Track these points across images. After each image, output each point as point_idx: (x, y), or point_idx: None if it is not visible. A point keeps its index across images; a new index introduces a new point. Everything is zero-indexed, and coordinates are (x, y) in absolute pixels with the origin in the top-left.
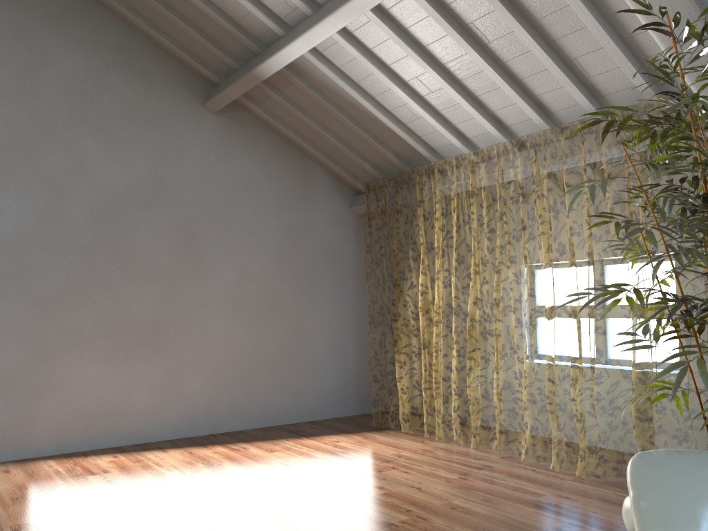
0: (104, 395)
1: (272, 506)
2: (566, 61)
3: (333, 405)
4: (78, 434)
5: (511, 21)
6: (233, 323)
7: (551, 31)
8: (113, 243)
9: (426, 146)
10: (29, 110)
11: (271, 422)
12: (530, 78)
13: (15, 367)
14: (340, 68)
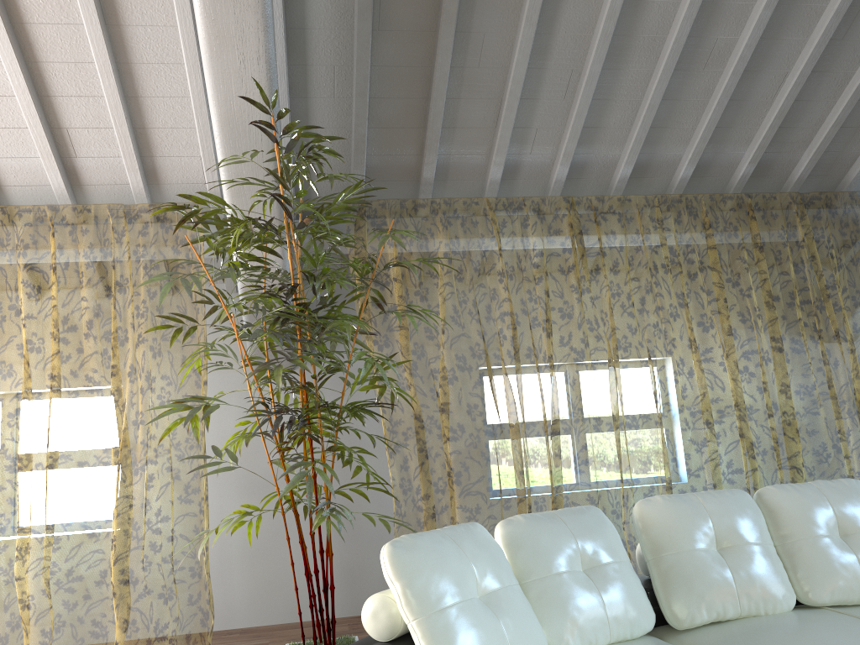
0: None
1: None
2: (54, 128)
3: None
4: None
5: (6, 48)
6: None
7: (51, 83)
8: None
9: None
10: None
11: None
12: None
13: None
14: None
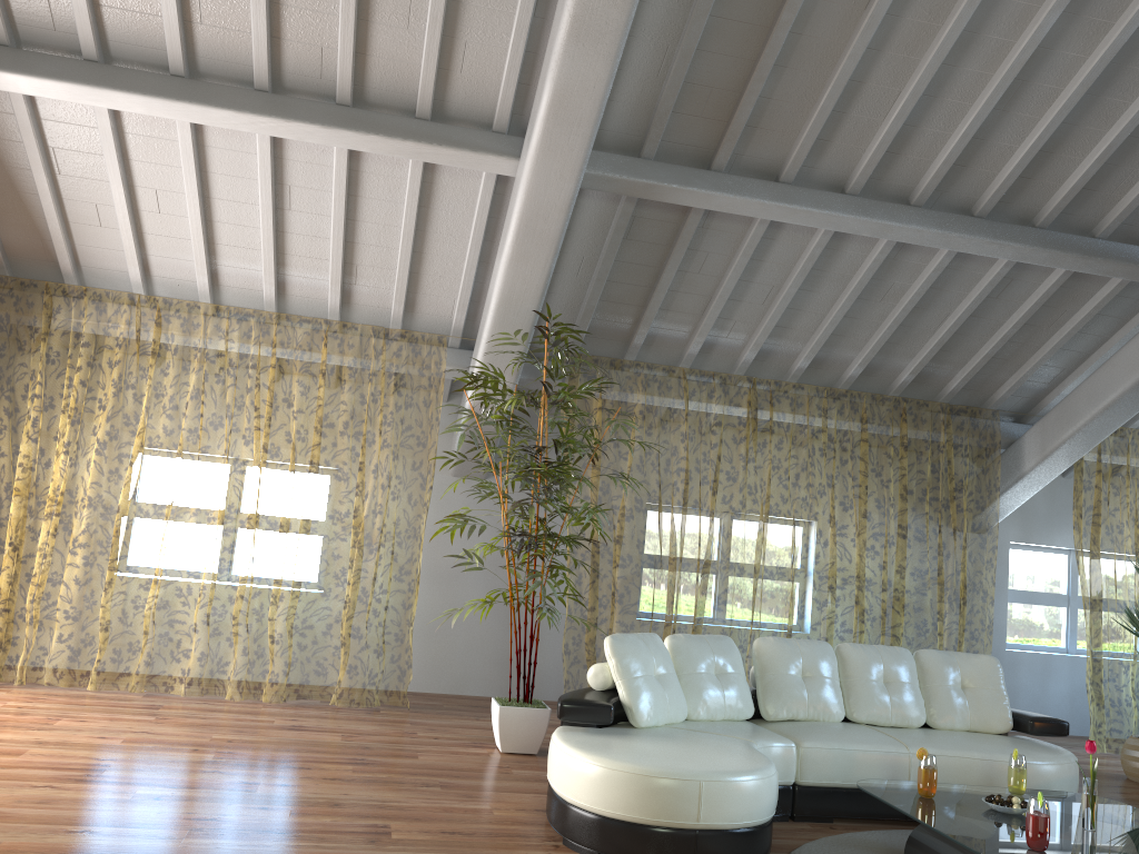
0: None
1: (32, 772)
2: (347, 263)
3: None
4: None
5: (339, 212)
6: None
7: (359, 235)
8: None
9: (73, 259)
10: None
11: None
12: (297, 258)
13: None
14: (43, 120)
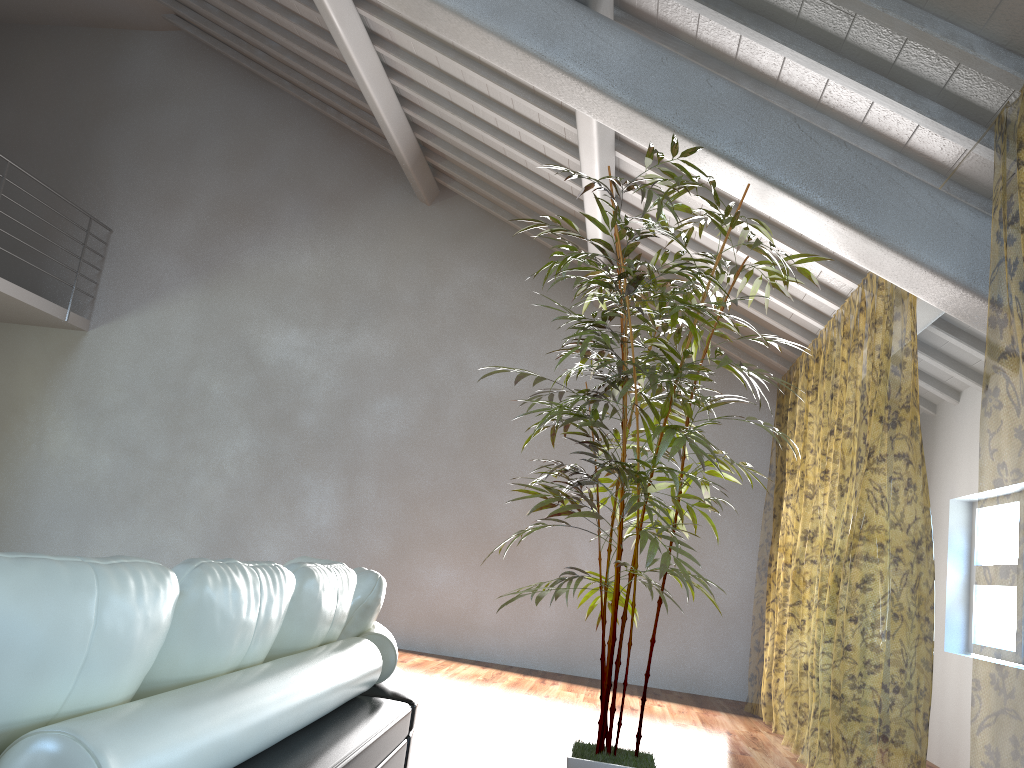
0: (454, 601)
1: (439, 700)
2: None
3: (738, 683)
4: (426, 634)
5: None
6: (603, 549)
7: None
8: (482, 447)
9: (801, 331)
10: (424, 323)
11: (641, 681)
12: None
13: (382, 556)
14: (666, 248)
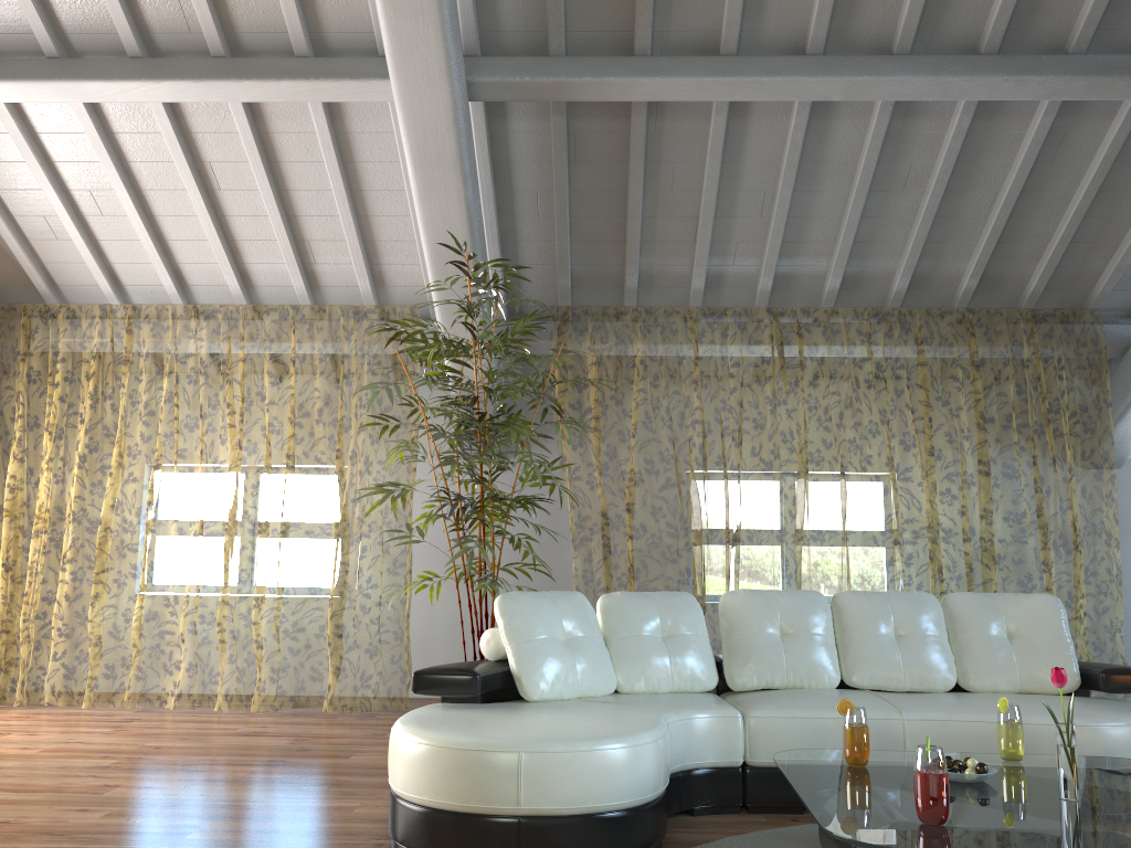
0: None
1: None
2: (298, 240)
3: None
4: None
5: (264, 182)
6: None
7: (297, 206)
8: None
9: (47, 278)
10: None
11: None
12: (248, 243)
13: None
14: None
